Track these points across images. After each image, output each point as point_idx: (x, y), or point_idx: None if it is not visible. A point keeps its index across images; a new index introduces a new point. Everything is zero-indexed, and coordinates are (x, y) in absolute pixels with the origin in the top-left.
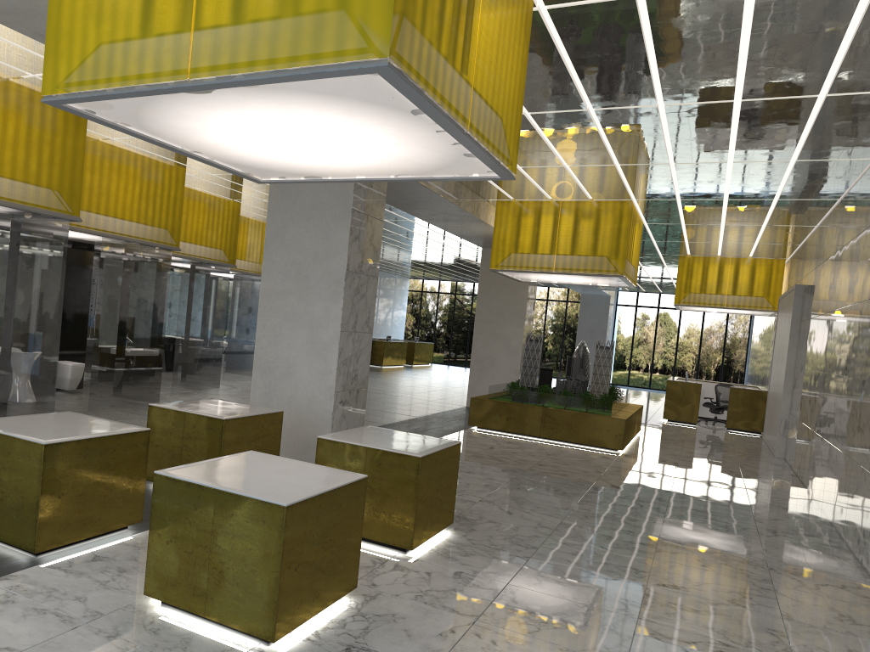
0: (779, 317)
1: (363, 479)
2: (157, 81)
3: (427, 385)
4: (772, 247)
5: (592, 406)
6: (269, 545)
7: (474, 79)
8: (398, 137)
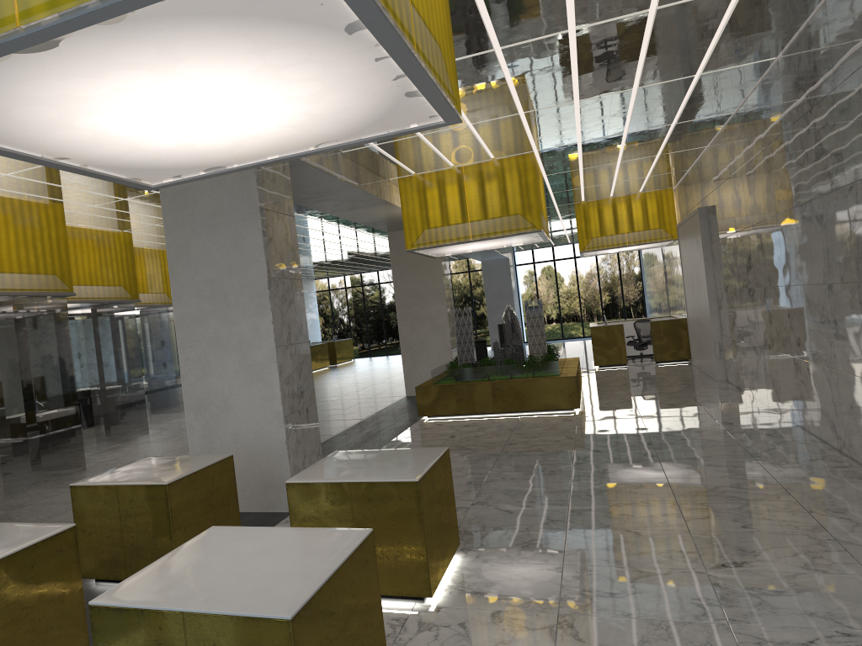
0: (682, 244)
1: (369, 535)
2: None
3: (359, 382)
4: (662, 177)
5: (539, 369)
6: None
7: None
8: (324, 81)
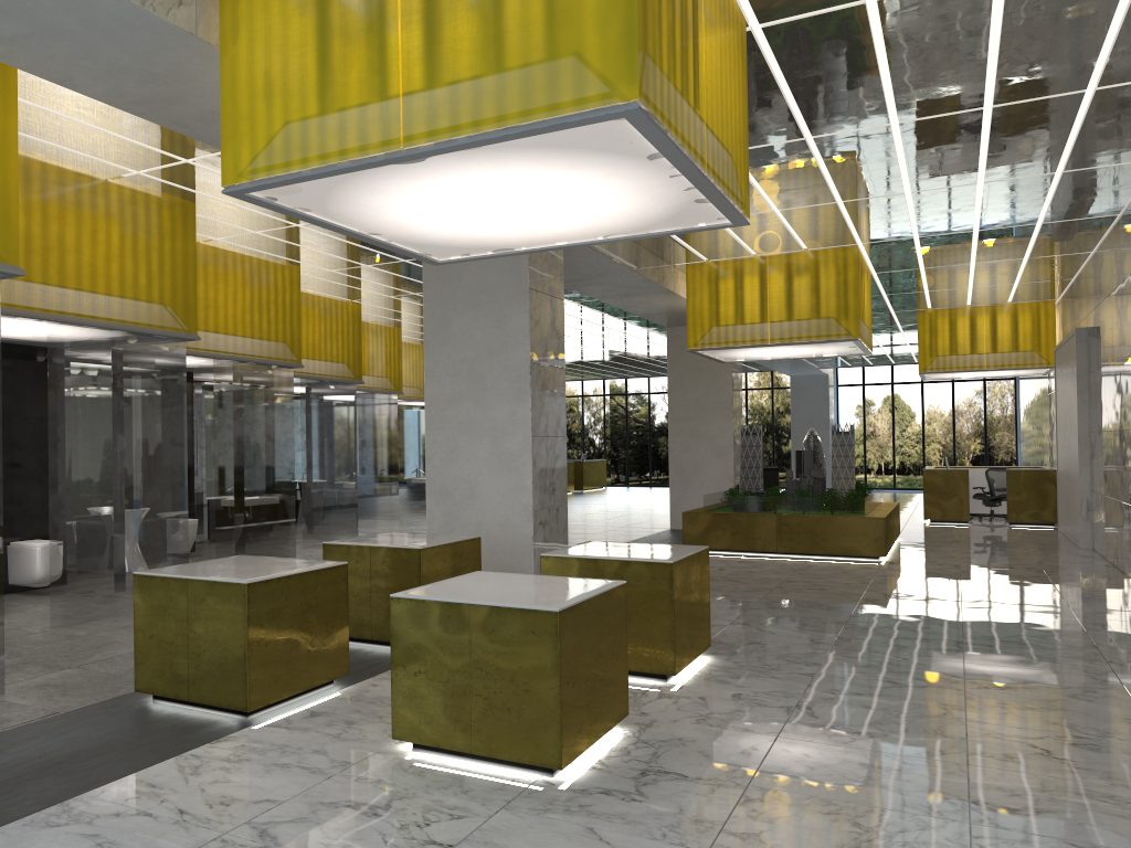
0: (1058, 374)
1: (622, 585)
2: (364, 154)
3: (612, 511)
4: (1037, 286)
5: (839, 506)
6: (543, 658)
7: (705, 114)
8: (623, 189)
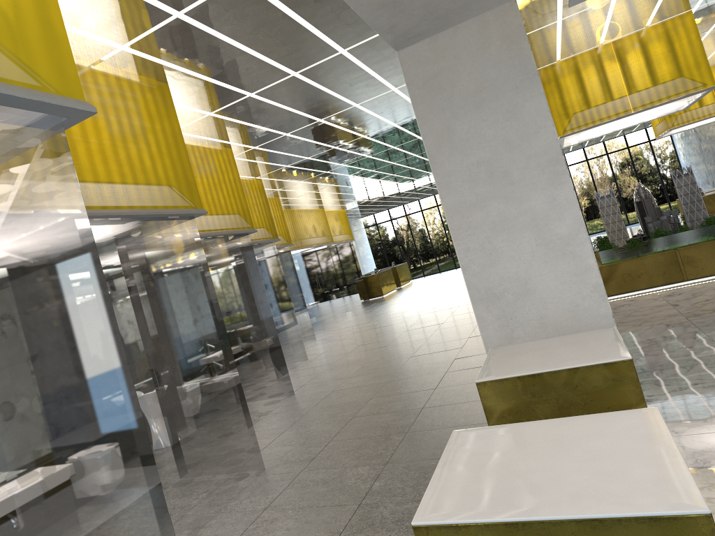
0: None
1: None
2: None
3: (455, 292)
4: None
5: None
6: None
7: None
8: None
